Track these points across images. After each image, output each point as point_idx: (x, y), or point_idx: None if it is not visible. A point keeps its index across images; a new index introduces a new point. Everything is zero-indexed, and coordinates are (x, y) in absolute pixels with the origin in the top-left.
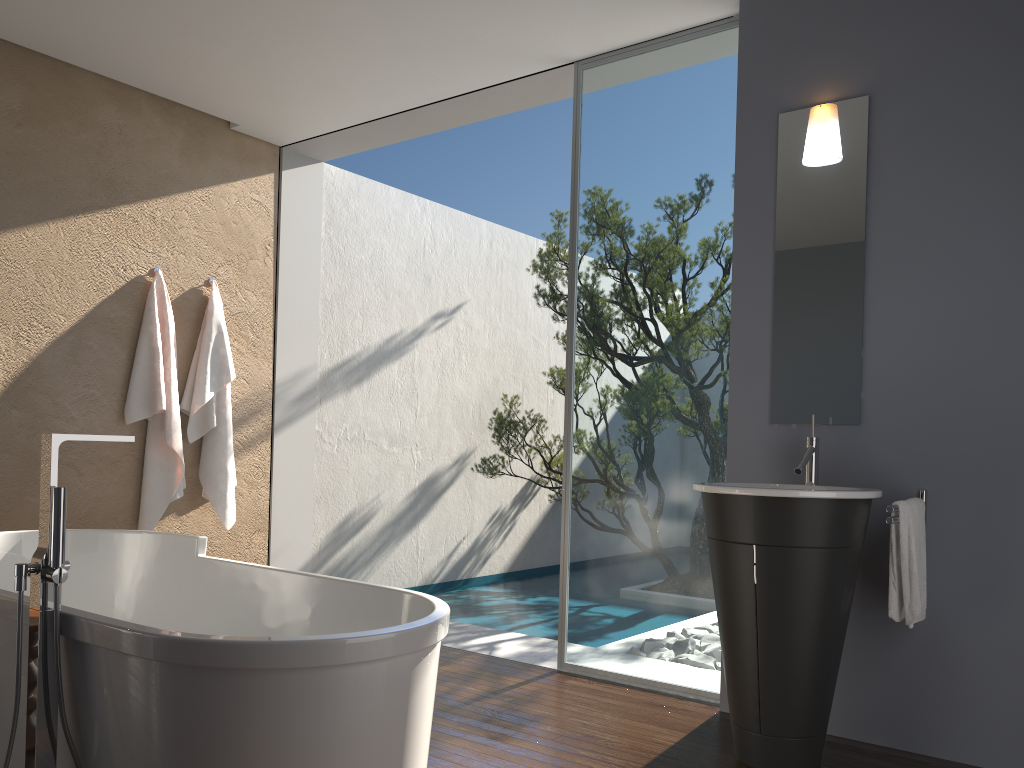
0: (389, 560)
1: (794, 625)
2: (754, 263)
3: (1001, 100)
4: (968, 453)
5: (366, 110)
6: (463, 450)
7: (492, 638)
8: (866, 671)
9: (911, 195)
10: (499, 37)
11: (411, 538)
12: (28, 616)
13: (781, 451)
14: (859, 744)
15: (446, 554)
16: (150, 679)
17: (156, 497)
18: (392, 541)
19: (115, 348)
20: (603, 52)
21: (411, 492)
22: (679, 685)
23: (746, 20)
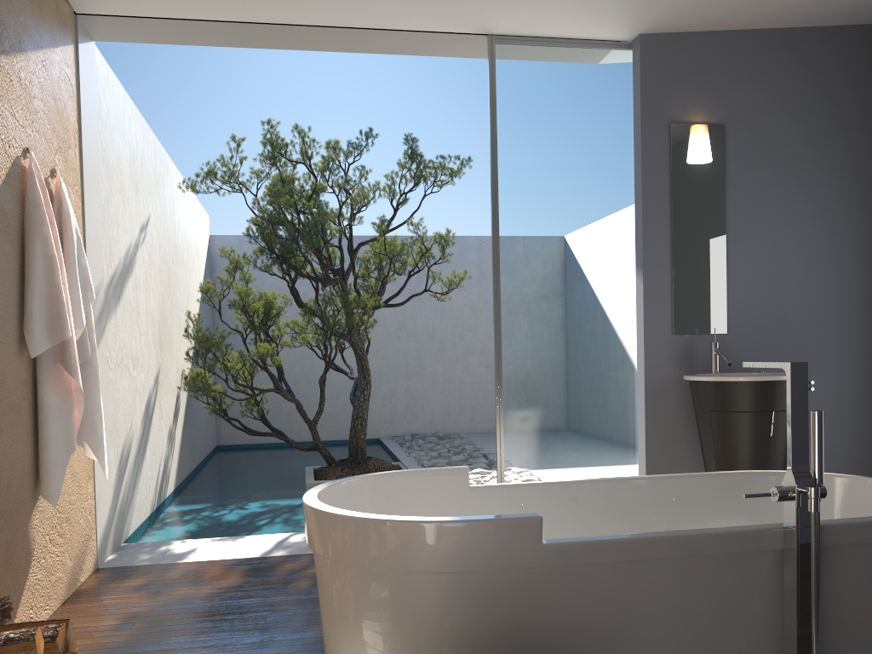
0: (139, 492)
1: (785, 458)
2: (657, 224)
3: (791, 146)
4: (781, 348)
5: (253, 12)
6: (156, 369)
7: None
8: None
9: (748, 193)
10: (480, 0)
11: (145, 466)
12: (740, 543)
13: (680, 352)
14: None
15: (156, 478)
16: None
17: (58, 450)
18: (139, 471)
19: (10, 254)
20: (517, 35)
21: (142, 417)
22: None
23: (645, 50)
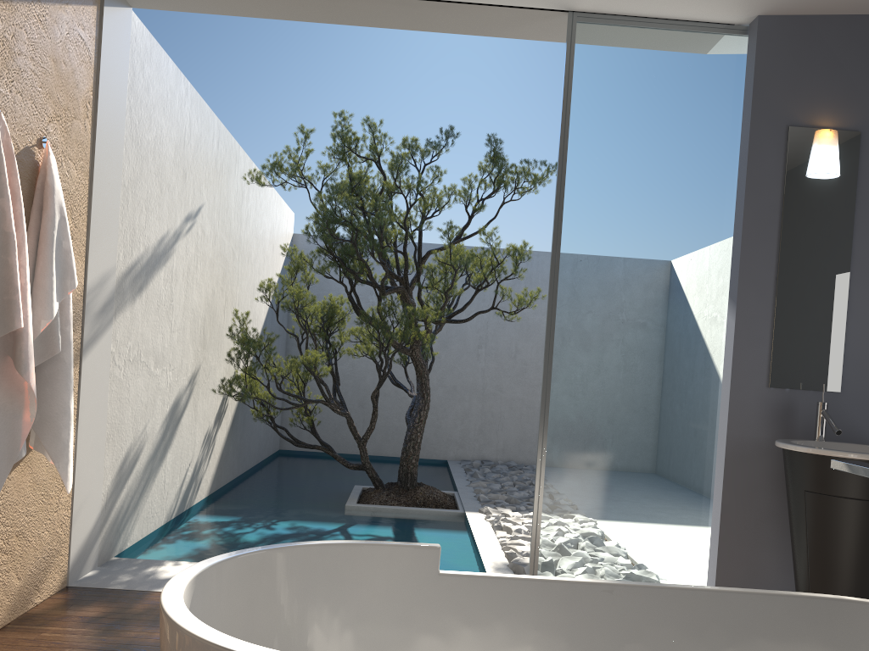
0: (148, 500)
1: None
2: (760, 249)
3: None
4: None
5: None
6: (194, 369)
7: None
8: None
9: None
10: None
11: (162, 472)
12: None
13: (775, 410)
14: None
15: (180, 485)
16: None
17: None
18: (151, 478)
19: None
20: (604, 13)
21: (164, 419)
22: None
23: (763, 35)
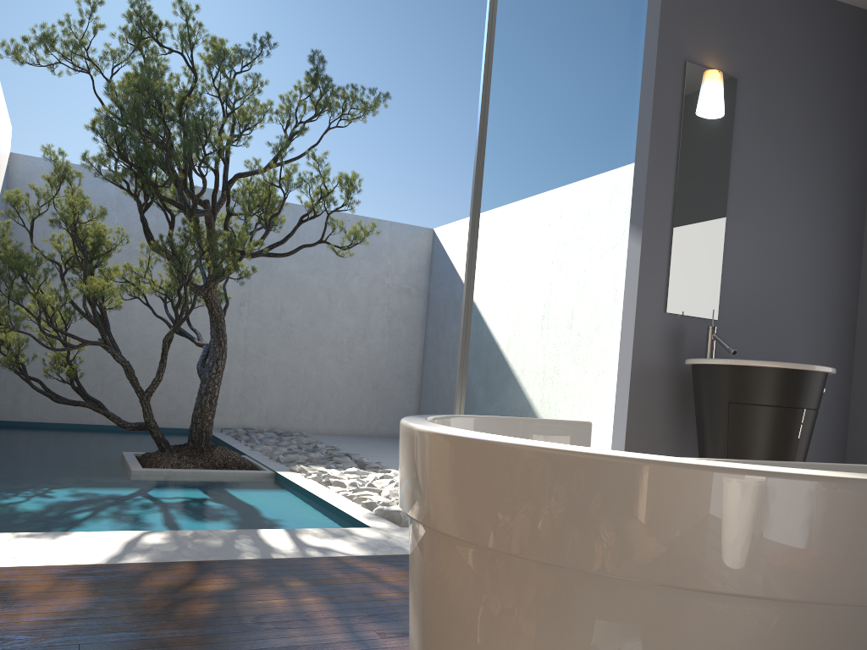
0: None
1: None
2: (662, 177)
3: (792, 121)
4: (765, 346)
5: None
6: None
7: (277, 539)
8: None
9: (751, 163)
10: None
11: None
12: None
13: (670, 335)
14: None
15: None
16: None
17: None
18: None
19: None
20: None
21: None
22: None
23: None
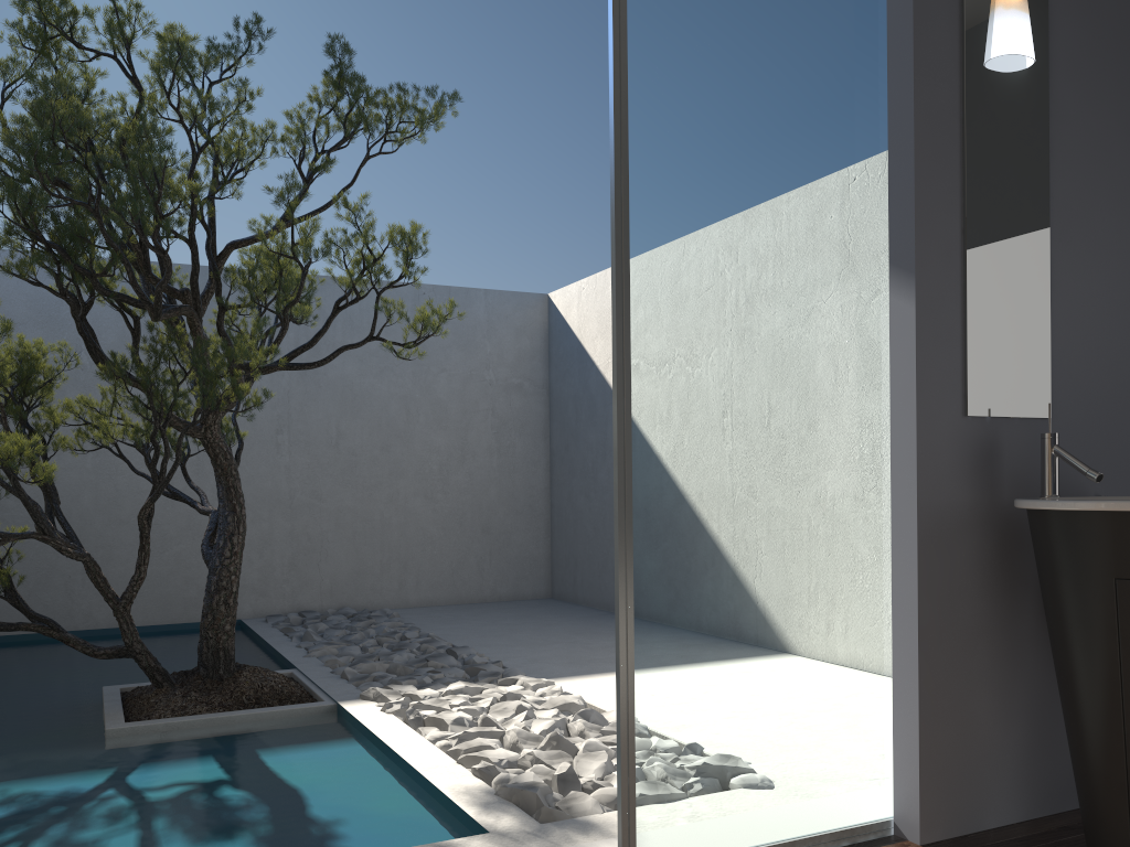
0: None
1: None
2: (939, 180)
3: None
4: (1128, 451)
5: None
6: None
7: None
8: (1061, 724)
9: (1081, 142)
10: None
11: None
12: None
13: (976, 454)
14: (1072, 816)
15: None
16: None
17: None
18: None
19: None
20: None
21: None
22: (826, 832)
23: None
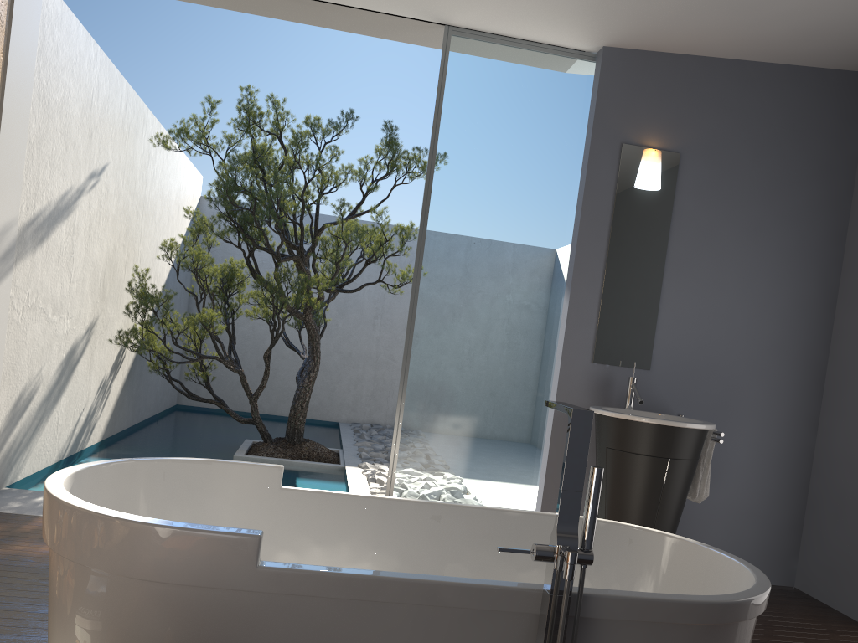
0: (41, 438)
1: (677, 509)
2: (593, 245)
3: (748, 186)
4: (706, 394)
5: None
6: (92, 319)
7: None
8: None
9: (695, 228)
10: None
11: (55, 413)
12: (490, 600)
13: (597, 382)
14: None
15: (73, 427)
16: (685, 641)
17: None
18: (44, 418)
19: None
20: (476, 29)
21: (60, 364)
22: None
23: (606, 63)
